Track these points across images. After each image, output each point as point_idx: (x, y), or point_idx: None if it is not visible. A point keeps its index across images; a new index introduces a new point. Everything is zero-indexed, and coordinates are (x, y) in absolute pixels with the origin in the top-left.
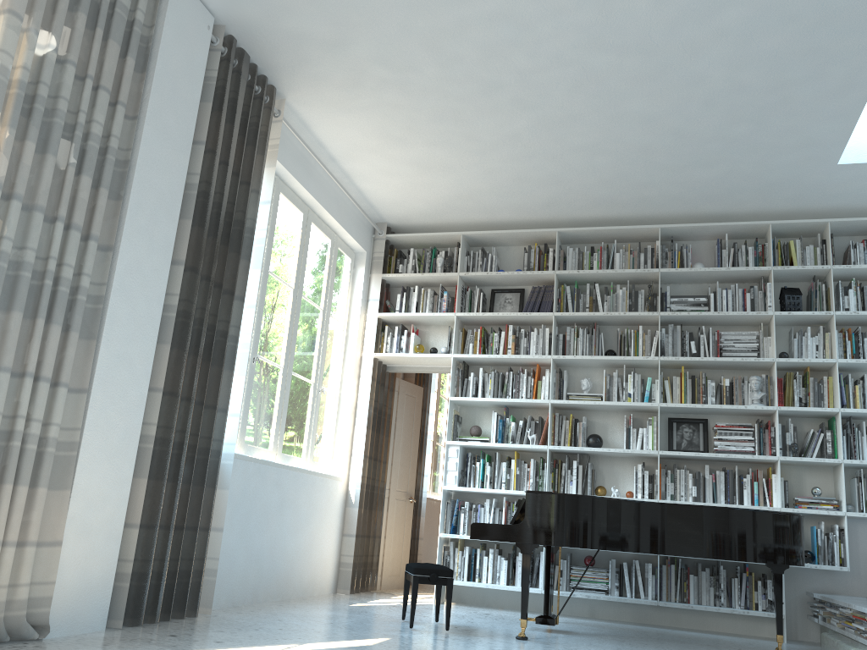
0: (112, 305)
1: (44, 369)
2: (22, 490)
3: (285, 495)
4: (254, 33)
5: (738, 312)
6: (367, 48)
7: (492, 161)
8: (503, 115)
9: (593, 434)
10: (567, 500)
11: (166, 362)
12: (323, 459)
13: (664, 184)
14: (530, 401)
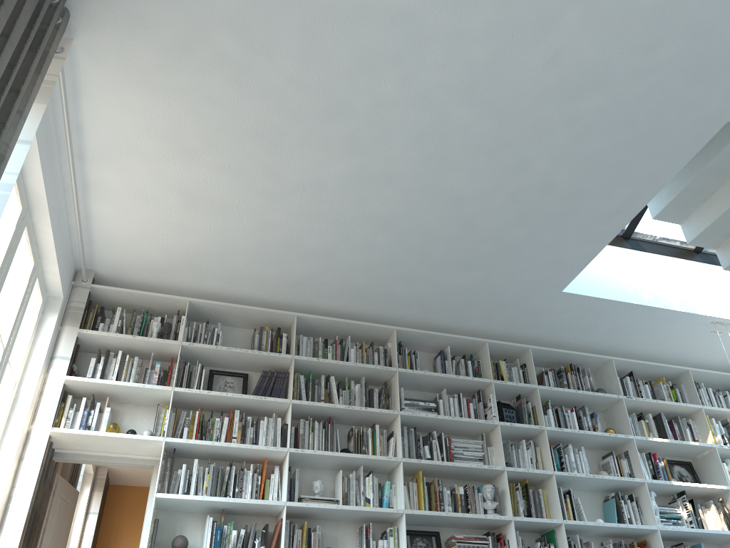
0: None
1: None
2: None
3: None
4: None
5: (470, 419)
6: (233, 1)
7: (275, 211)
8: (325, 152)
9: (328, 547)
10: None
11: None
12: None
13: (419, 282)
14: (262, 502)
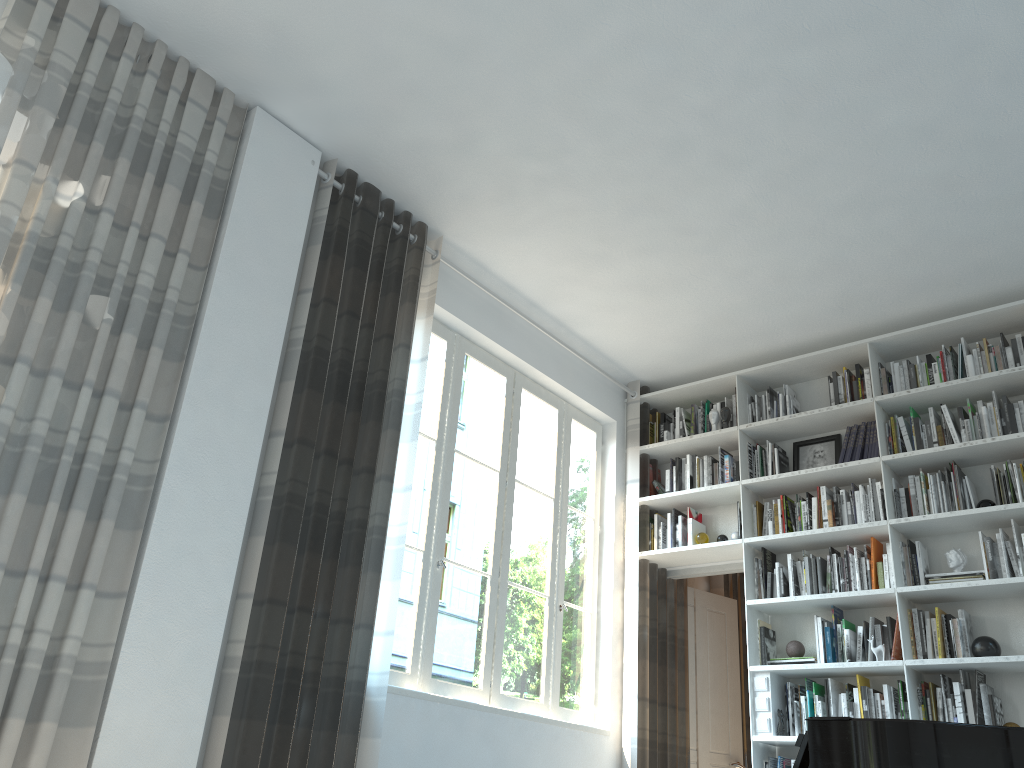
0: (167, 486)
1: (56, 565)
2: (13, 724)
3: (504, 753)
4: (371, 159)
5: None
6: (499, 139)
7: (730, 258)
8: (712, 185)
9: (980, 637)
10: (877, 730)
11: (259, 559)
12: (577, 704)
13: (1004, 233)
14: (865, 593)
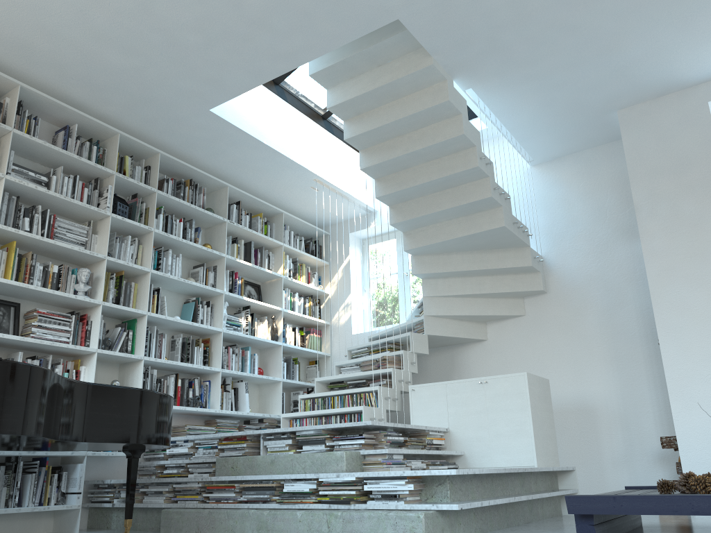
0: None
1: None
2: None
3: None
4: None
5: (83, 203)
6: None
7: None
8: None
9: None
10: (22, 371)
11: None
12: None
13: (67, 45)
14: None
